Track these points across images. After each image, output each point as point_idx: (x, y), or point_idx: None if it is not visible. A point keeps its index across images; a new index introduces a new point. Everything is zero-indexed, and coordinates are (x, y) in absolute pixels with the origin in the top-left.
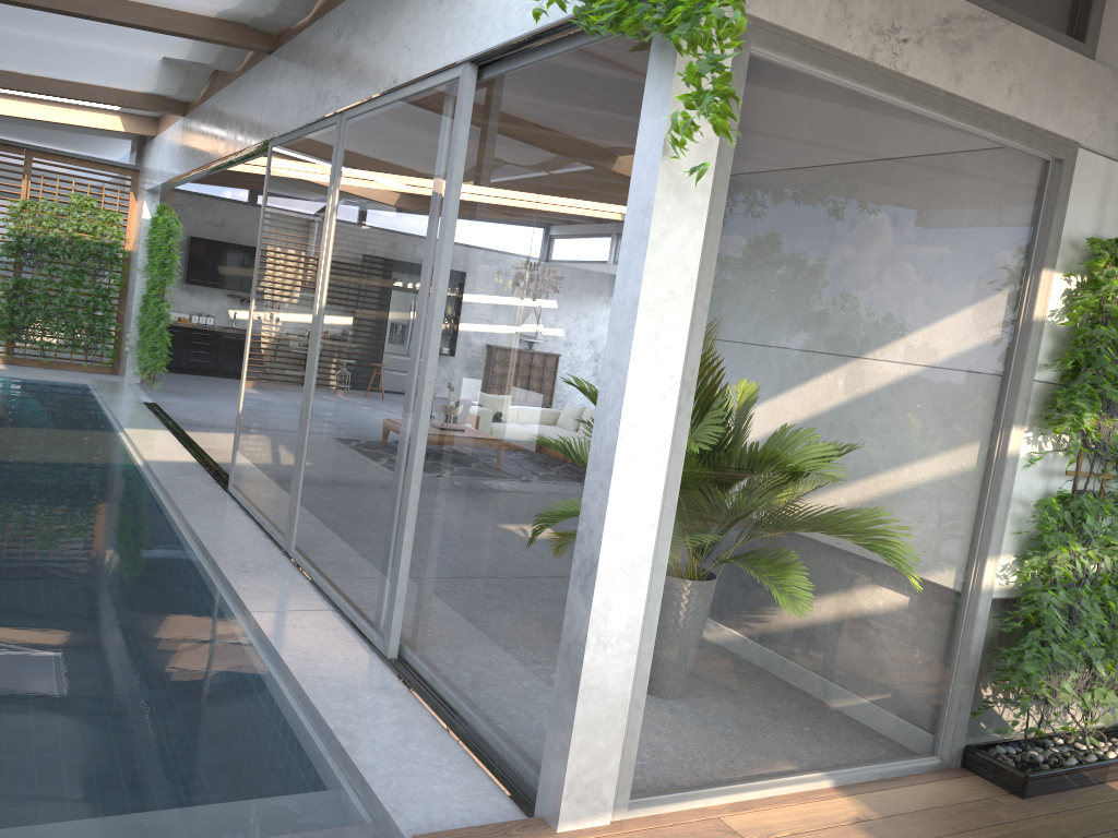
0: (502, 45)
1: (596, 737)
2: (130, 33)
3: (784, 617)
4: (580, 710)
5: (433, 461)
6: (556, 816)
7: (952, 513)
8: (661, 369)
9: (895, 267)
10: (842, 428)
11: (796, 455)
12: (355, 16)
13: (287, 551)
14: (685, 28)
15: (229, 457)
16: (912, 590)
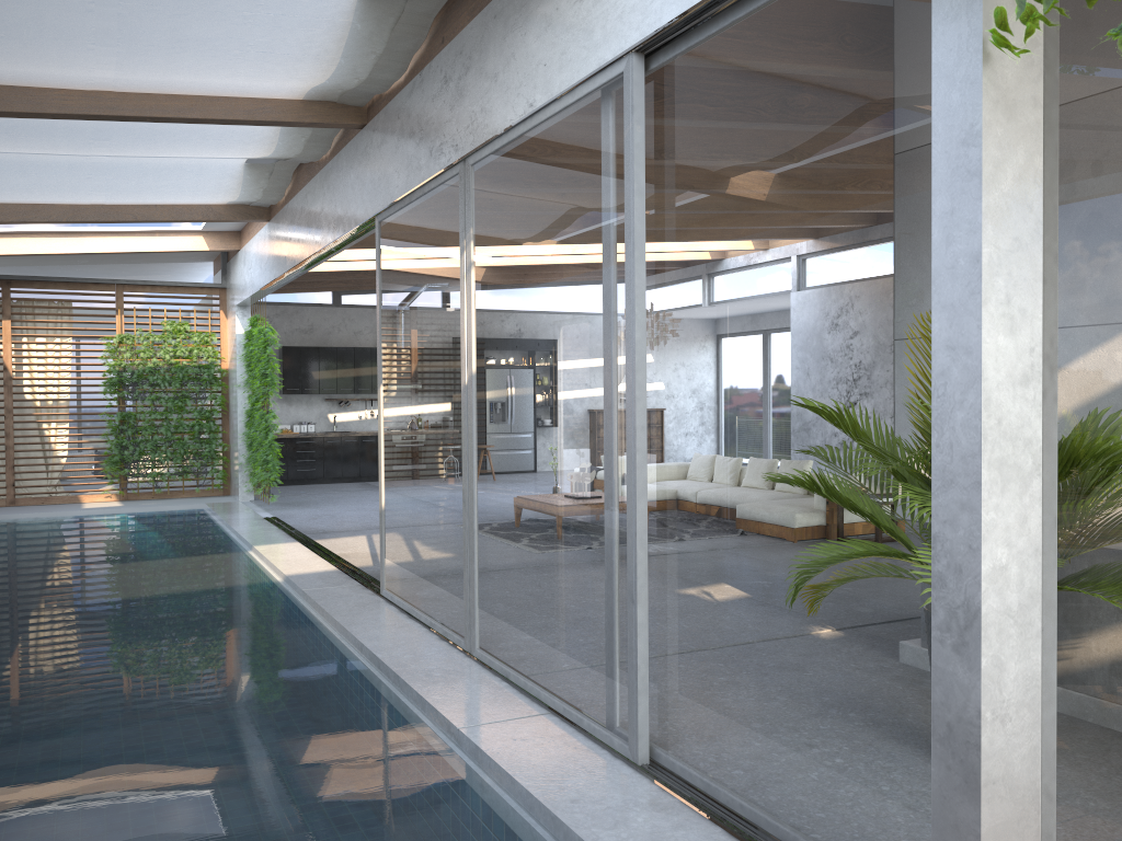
0: (683, 15)
1: None
2: (216, 135)
3: None
4: (985, 813)
5: (658, 519)
6: None
7: None
8: (1018, 342)
9: None
10: None
11: None
12: (465, 55)
13: (470, 652)
14: None
15: (368, 560)
16: None
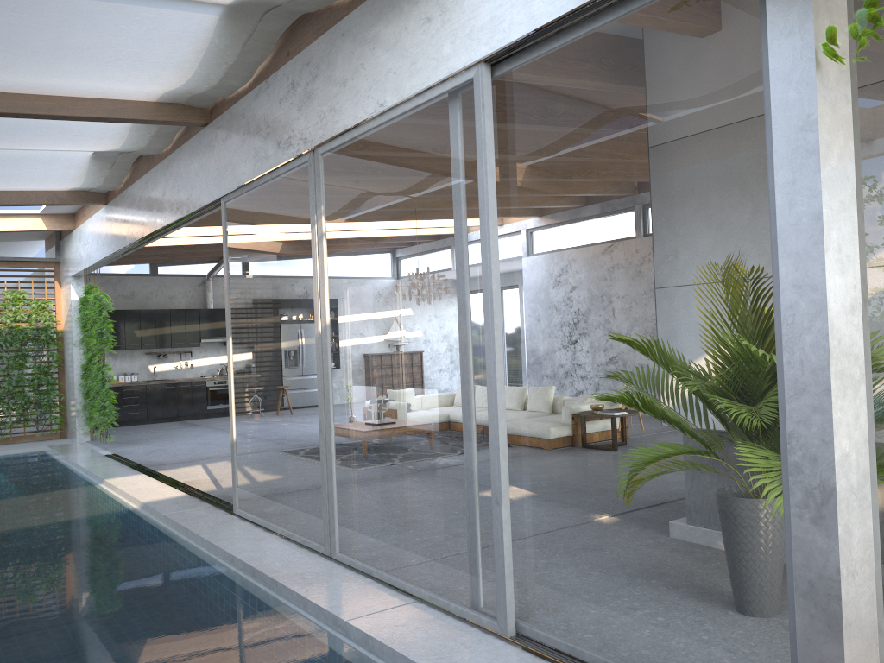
0: (531, 33)
1: None
2: (74, 130)
3: None
4: (846, 650)
5: (515, 435)
6: None
7: None
8: (846, 280)
9: None
10: None
11: None
12: (312, 65)
13: (331, 556)
14: None
15: (211, 485)
16: None
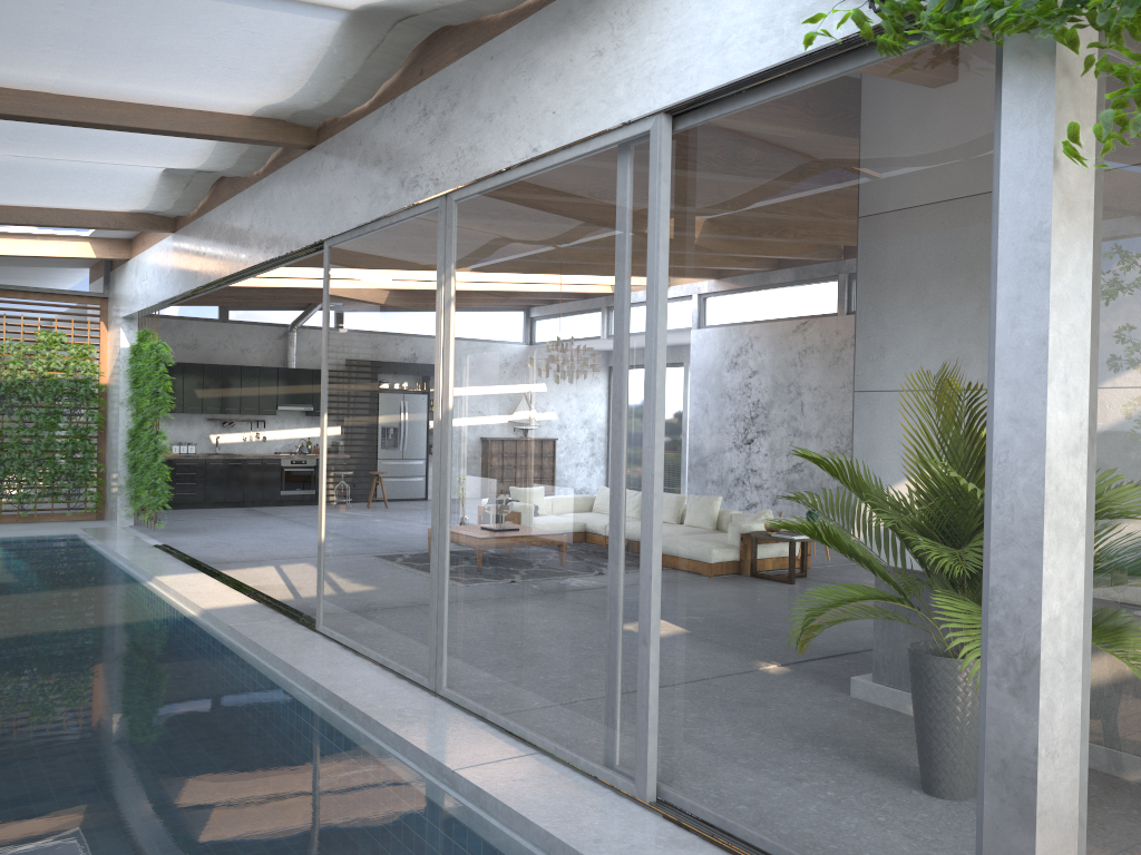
0: (724, 86)
1: None
2: (147, 143)
3: None
4: (1039, 841)
5: (671, 563)
6: None
7: None
8: (1071, 417)
9: None
10: None
11: None
12: (451, 91)
13: (436, 691)
14: (1130, 12)
15: (287, 593)
16: None
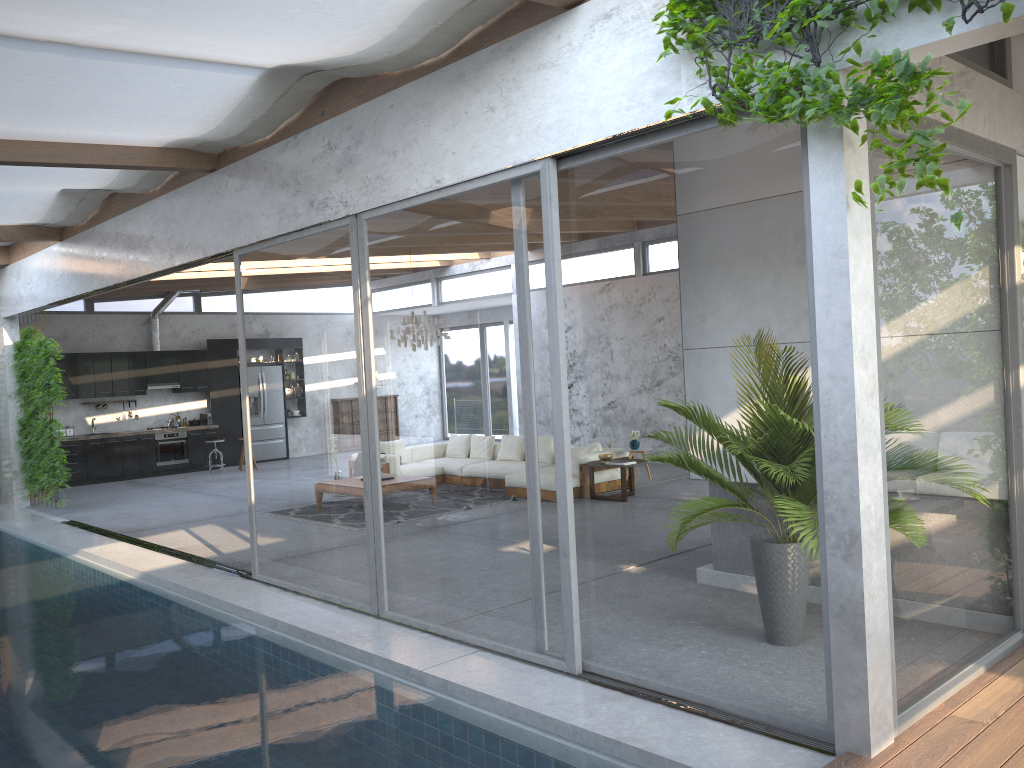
0: (599, 140)
1: (878, 673)
2: (60, 172)
3: (940, 546)
4: (868, 655)
5: (580, 494)
6: (866, 746)
7: (1000, 440)
8: (868, 372)
9: (949, 264)
10: (944, 391)
11: (927, 419)
12: (354, 130)
13: (379, 614)
14: (892, 115)
15: (209, 551)
16: (991, 505)
